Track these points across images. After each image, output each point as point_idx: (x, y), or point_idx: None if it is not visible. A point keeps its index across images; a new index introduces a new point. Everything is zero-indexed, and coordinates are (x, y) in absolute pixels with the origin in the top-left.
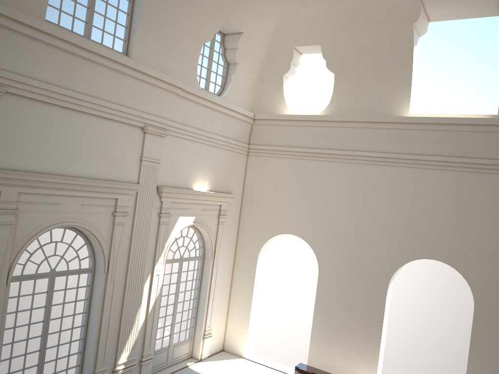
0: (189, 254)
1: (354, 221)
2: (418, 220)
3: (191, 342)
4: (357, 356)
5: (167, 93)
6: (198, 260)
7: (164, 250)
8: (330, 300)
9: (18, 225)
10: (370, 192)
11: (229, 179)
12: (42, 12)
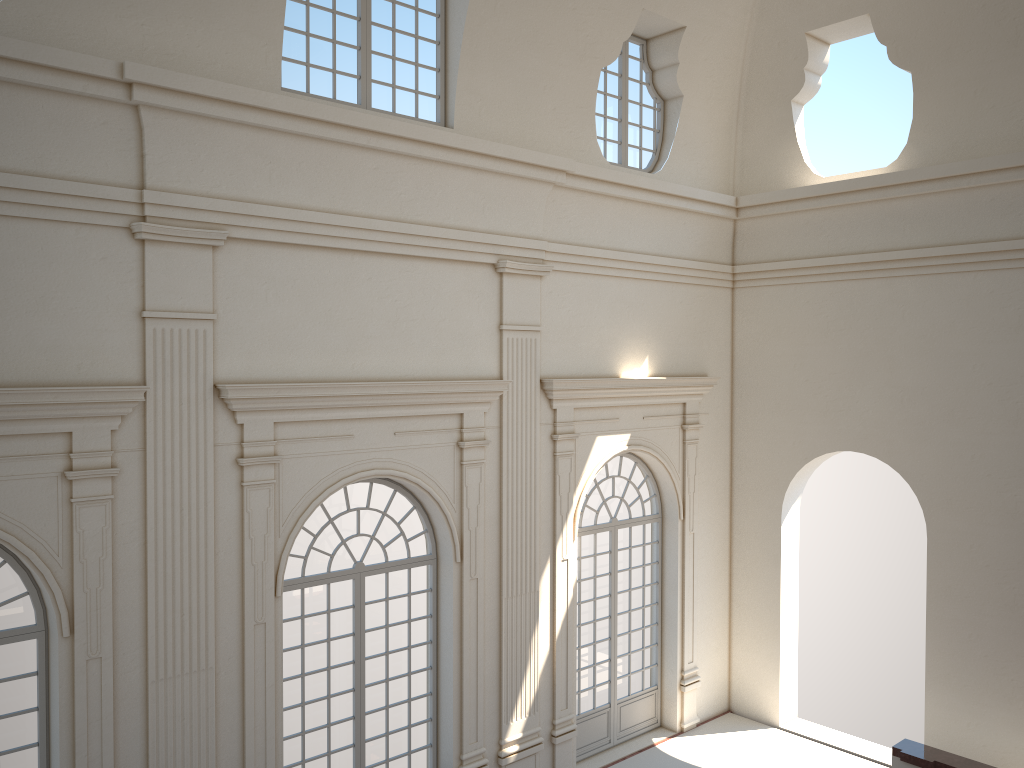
0: (630, 513)
1: (1001, 408)
2: None
3: (656, 695)
4: None
5: (537, 187)
6: (651, 523)
7: (573, 507)
8: (964, 594)
9: (283, 484)
10: None
11: (698, 347)
12: (274, 76)
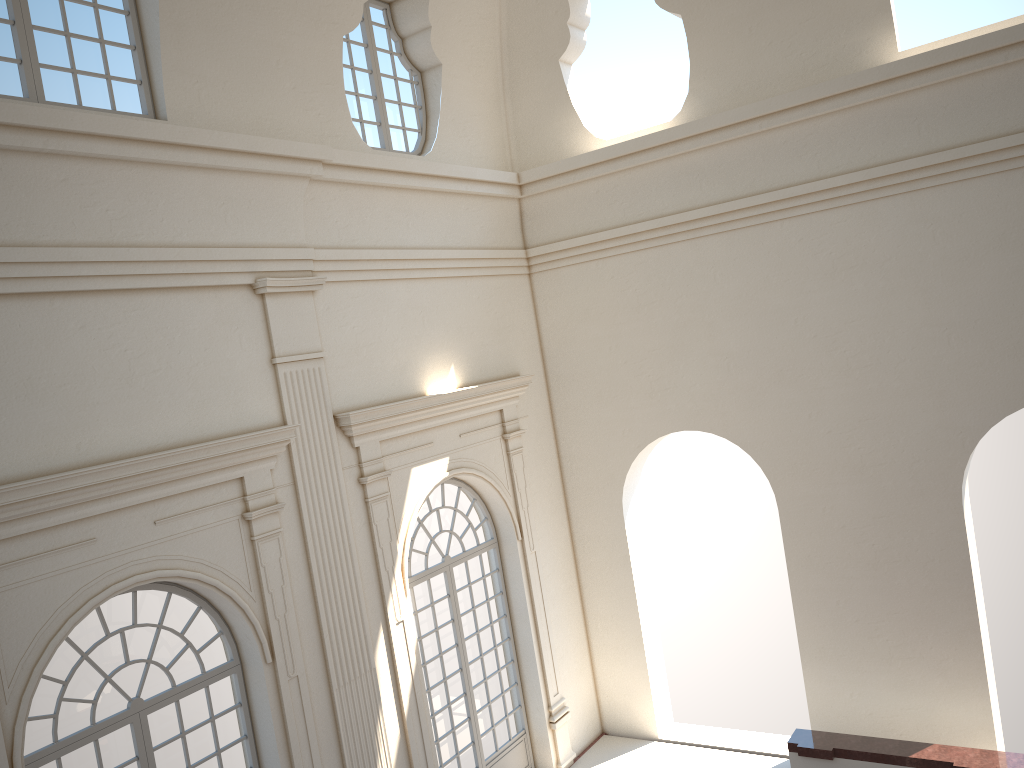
0: (463, 546)
1: (830, 359)
2: (996, 311)
3: (526, 740)
4: (929, 678)
5: (290, 183)
6: (487, 549)
7: (399, 558)
8: (825, 560)
9: None
10: (851, 276)
11: (504, 344)
12: None
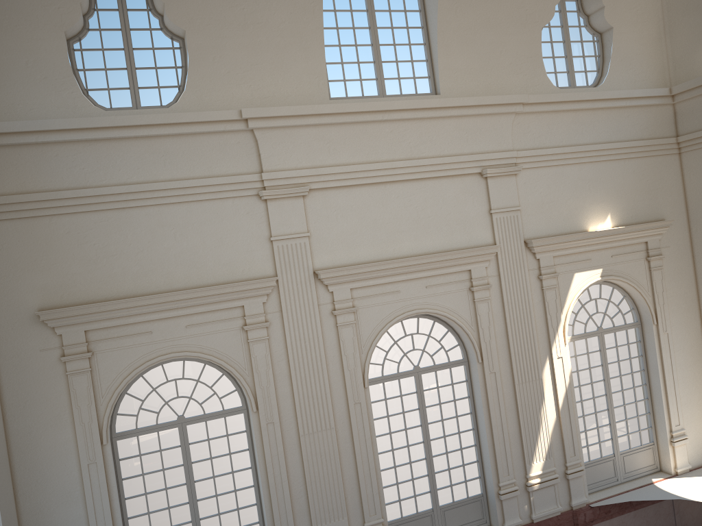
0: (613, 323)
1: None
2: None
3: (653, 449)
4: None
5: (503, 117)
6: (634, 328)
7: (562, 322)
8: None
9: (360, 323)
10: None
11: (653, 200)
12: (324, 93)
